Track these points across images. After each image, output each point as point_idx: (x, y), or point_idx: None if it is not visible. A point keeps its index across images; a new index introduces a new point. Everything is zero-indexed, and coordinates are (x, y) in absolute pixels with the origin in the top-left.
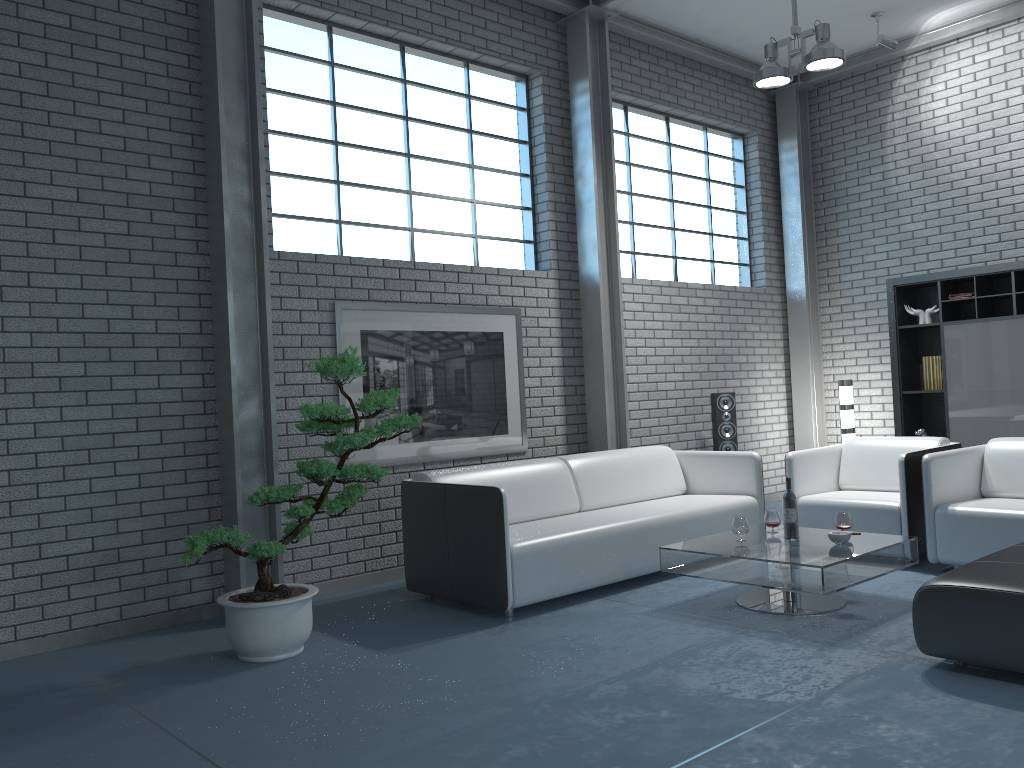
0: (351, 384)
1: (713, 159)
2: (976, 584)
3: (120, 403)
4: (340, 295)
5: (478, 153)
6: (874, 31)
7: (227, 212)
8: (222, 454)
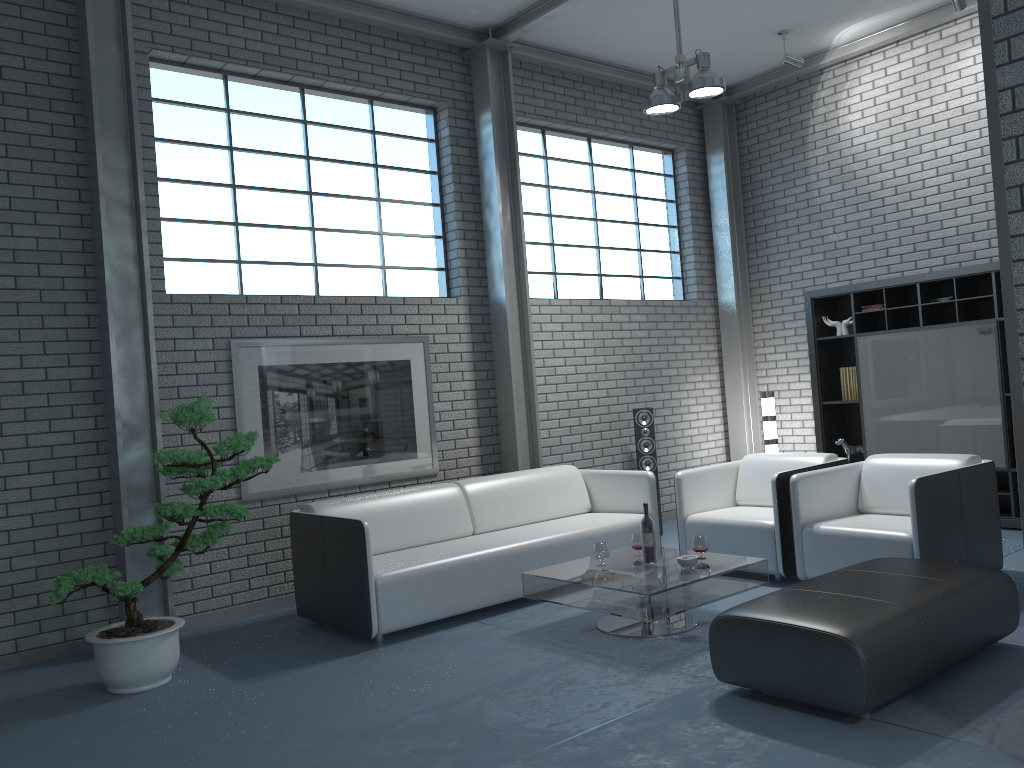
0: (249, 418)
1: (640, 176)
2: (758, 615)
3: (11, 448)
4: (236, 333)
5: (385, 186)
6: (786, 47)
7: (108, 264)
8: (112, 492)
